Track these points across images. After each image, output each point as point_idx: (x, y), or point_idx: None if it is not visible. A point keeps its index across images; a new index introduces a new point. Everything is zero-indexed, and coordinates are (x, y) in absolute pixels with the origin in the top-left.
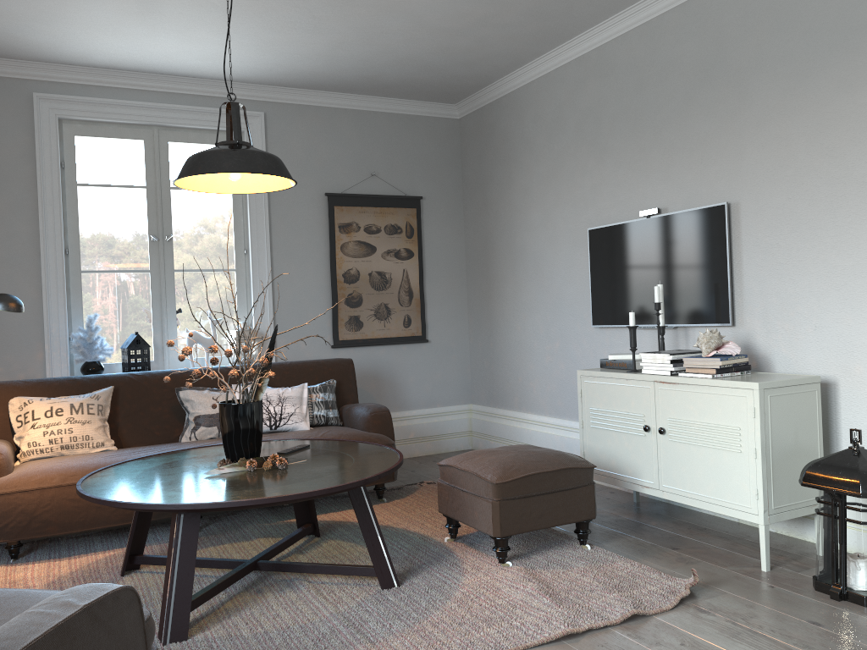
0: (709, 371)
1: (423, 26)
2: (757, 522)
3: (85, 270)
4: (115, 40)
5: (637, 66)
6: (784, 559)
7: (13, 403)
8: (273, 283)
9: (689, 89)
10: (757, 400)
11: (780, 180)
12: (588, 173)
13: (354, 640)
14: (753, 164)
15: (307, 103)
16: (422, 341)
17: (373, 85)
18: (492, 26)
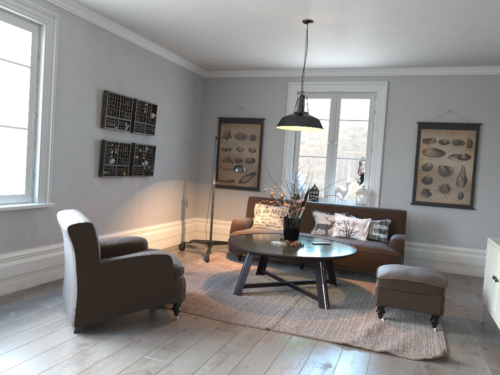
0: None
1: (440, 36)
2: None
3: (301, 155)
4: (309, 59)
5: None
6: None
7: (256, 205)
8: (382, 167)
9: None
10: None
11: None
12: None
13: (278, 314)
14: None
15: (413, 74)
16: (469, 208)
17: (446, 62)
18: (481, 30)
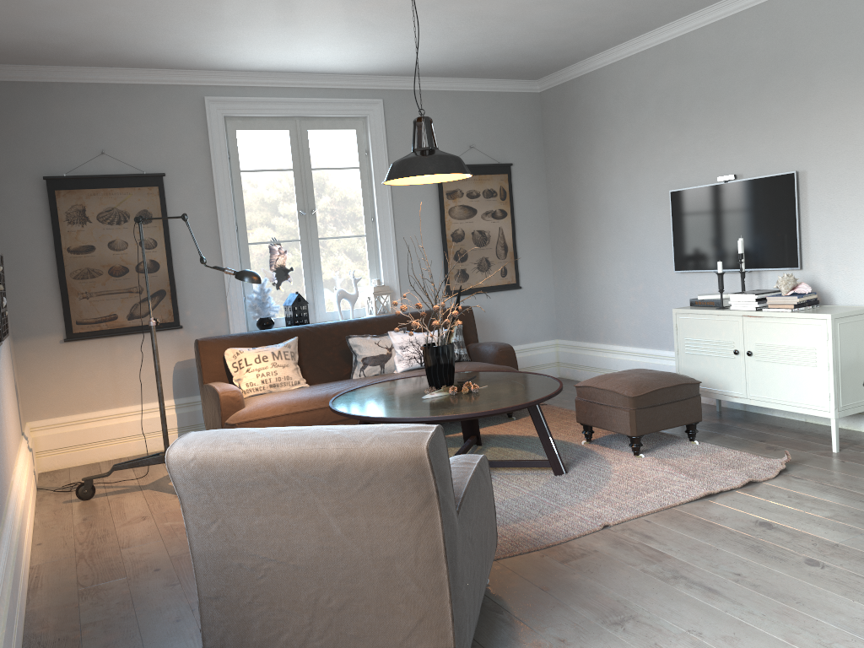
0: (788, 306)
1: (534, 29)
2: (829, 417)
3: (251, 242)
4: (280, 52)
5: (714, 55)
6: (847, 444)
7: (228, 353)
8: (396, 245)
9: (762, 77)
10: (829, 327)
11: (841, 154)
12: (668, 143)
13: (558, 504)
14: (818, 141)
15: (416, 88)
16: (516, 288)
17: (474, 70)
18: (590, 25)
